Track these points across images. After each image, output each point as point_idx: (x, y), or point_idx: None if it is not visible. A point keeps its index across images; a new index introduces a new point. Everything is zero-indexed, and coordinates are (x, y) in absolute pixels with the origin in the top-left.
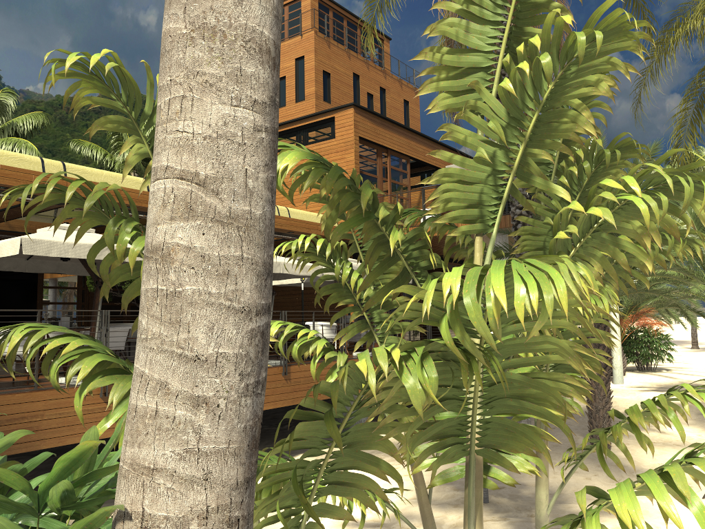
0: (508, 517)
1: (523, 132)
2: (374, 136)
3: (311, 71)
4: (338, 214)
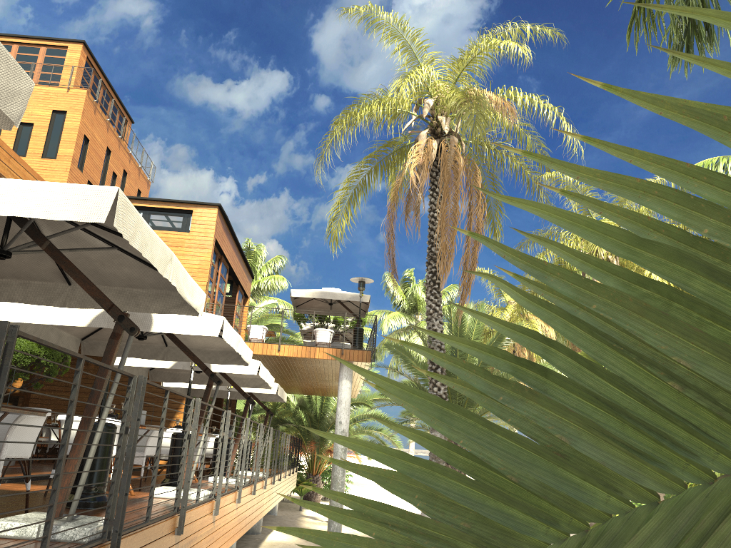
0: None
1: None
2: (221, 240)
3: (73, 132)
4: None
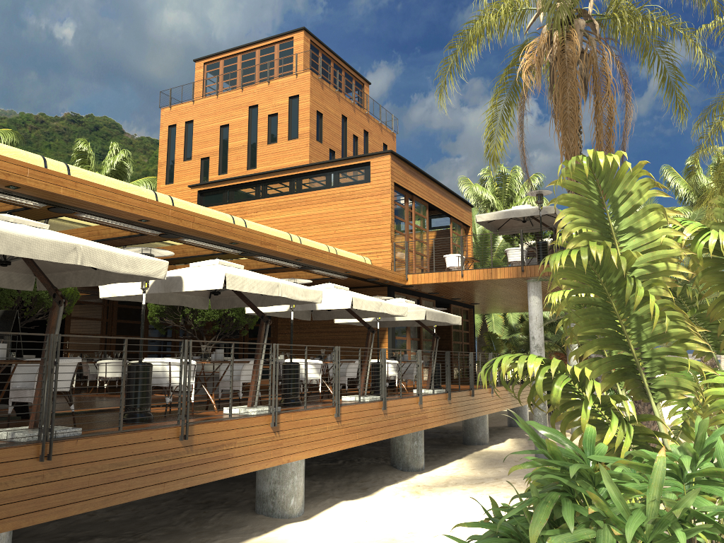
0: None
1: (715, 208)
2: (404, 182)
3: (306, 111)
4: (702, 275)
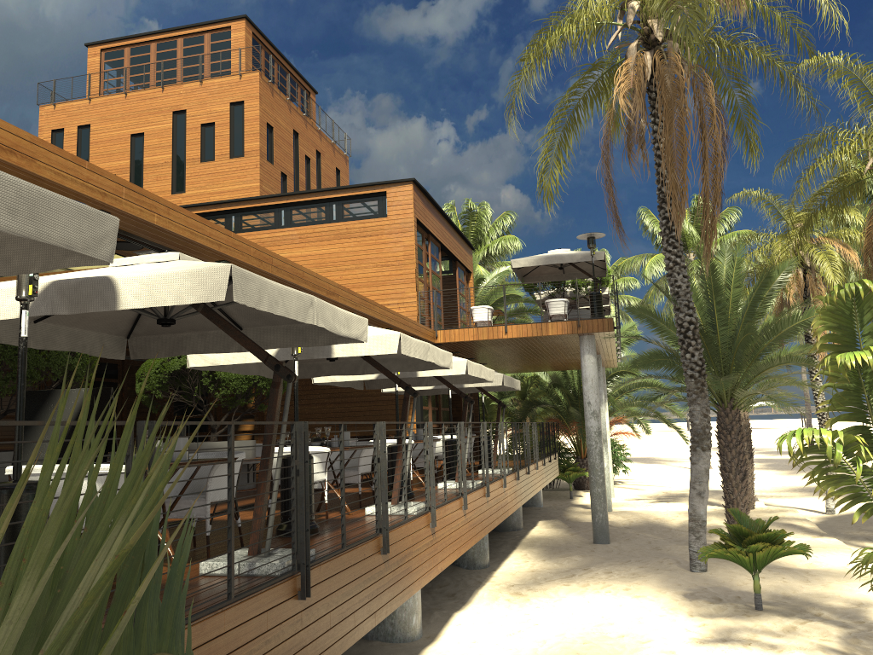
0: (805, 618)
1: None
2: (424, 218)
3: (254, 122)
4: None
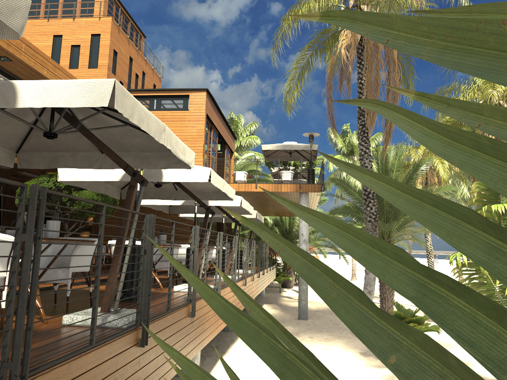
0: None
1: None
2: (210, 114)
3: (106, 48)
4: None
